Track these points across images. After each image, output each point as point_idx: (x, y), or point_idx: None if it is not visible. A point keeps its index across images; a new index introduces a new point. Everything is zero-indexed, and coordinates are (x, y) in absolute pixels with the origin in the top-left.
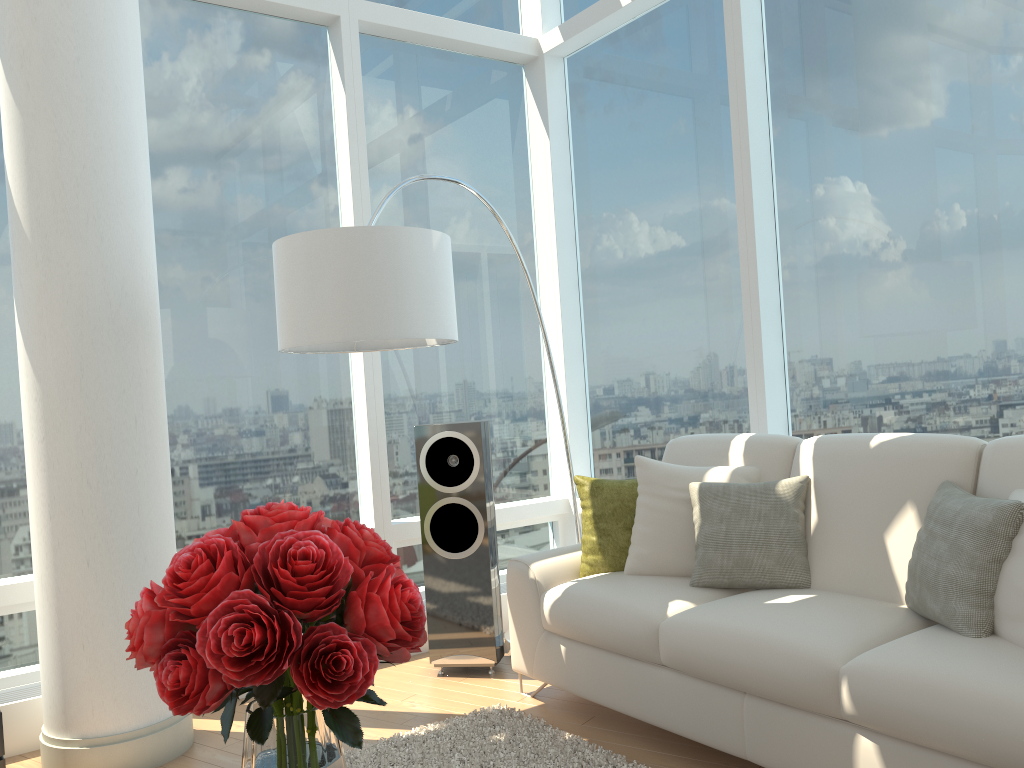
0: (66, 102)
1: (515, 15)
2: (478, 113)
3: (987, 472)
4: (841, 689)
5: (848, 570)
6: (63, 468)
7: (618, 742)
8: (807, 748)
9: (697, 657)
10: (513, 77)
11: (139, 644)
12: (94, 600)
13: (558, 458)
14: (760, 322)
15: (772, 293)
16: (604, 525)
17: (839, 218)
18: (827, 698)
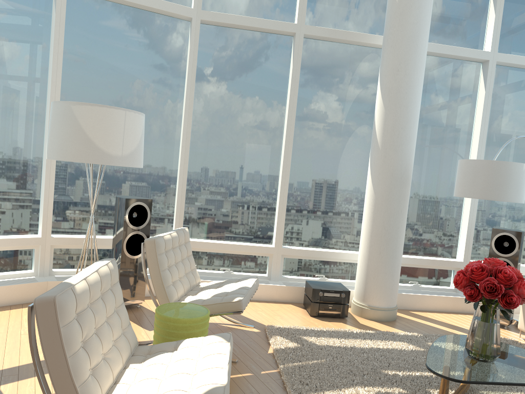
0: (400, 107)
1: None
2: None
3: None
4: None
5: None
6: (377, 222)
7: None
8: None
9: None
10: None
11: (459, 283)
12: (379, 265)
13: None
14: None
15: None
16: None
17: None
18: None
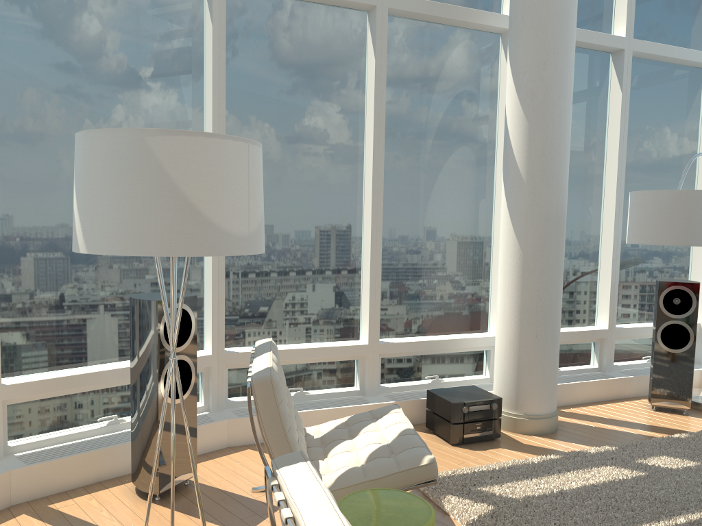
0: (551, 118)
1: None
2: (677, 99)
3: None
4: None
5: None
6: (529, 291)
7: None
8: None
9: None
10: (698, 76)
11: None
12: (536, 353)
13: None
14: None
15: None
16: None
17: None
18: None
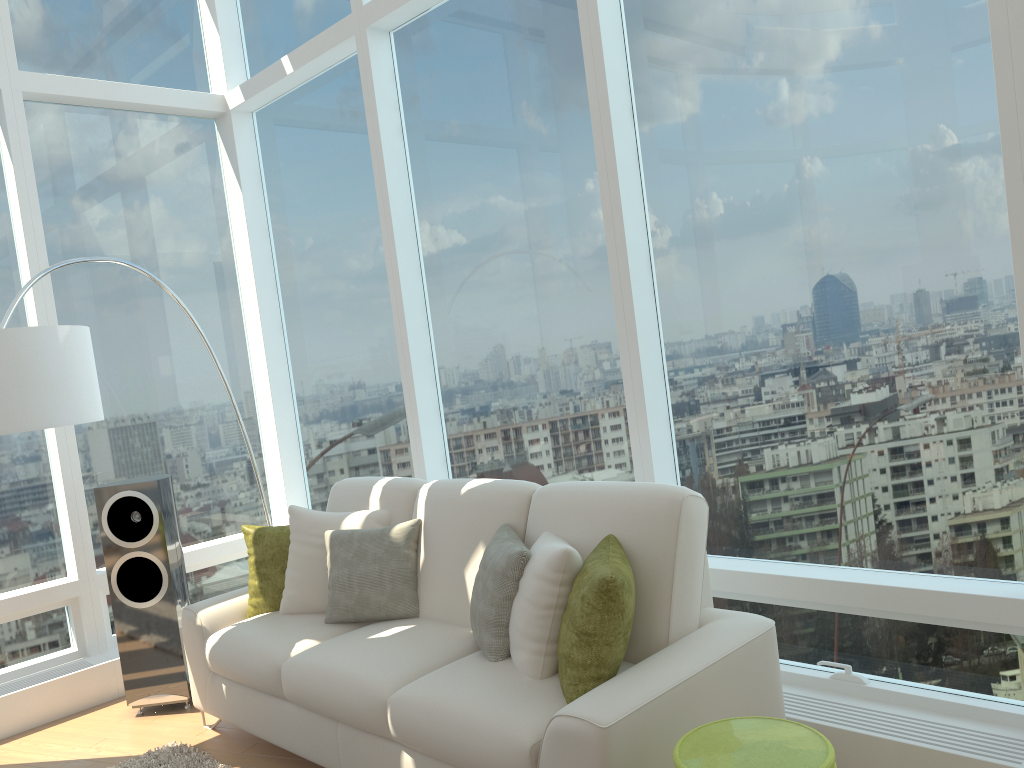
0: None
1: (202, 71)
2: (168, 169)
3: (531, 516)
4: (388, 716)
5: (441, 601)
6: None
7: (265, 766)
8: (376, 764)
9: (302, 693)
10: (204, 131)
11: None
12: None
13: (275, 490)
14: (412, 371)
15: (423, 343)
16: (264, 570)
17: (466, 279)
18: (380, 724)
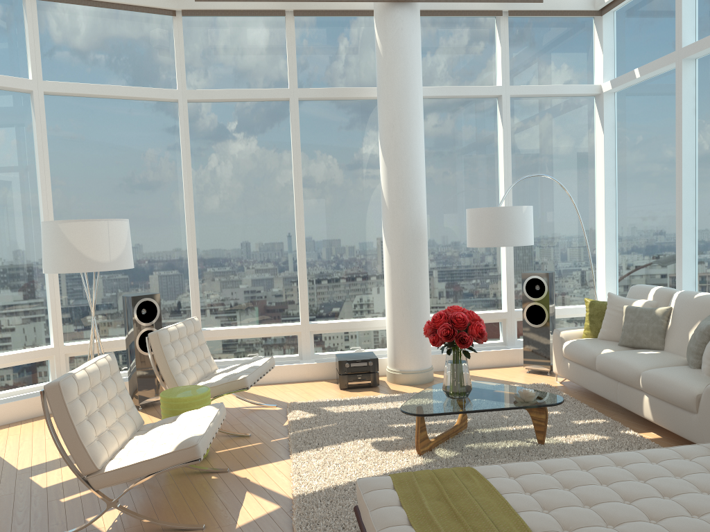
0: (400, 163)
1: (591, 72)
2: (568, 124)
3: None
4: (640, 379)
5: (675, 344)
6: (396, 284)
7: (582, 398)
8: (632, 399)
9: (604, 367)
10: (588, 103)
11: (426, 332)
12: (404, 327)
13: (600, 286)
14: (682, 235)
15: (690, 221)
16: (592, 319)
17: None
18: (636, 382)
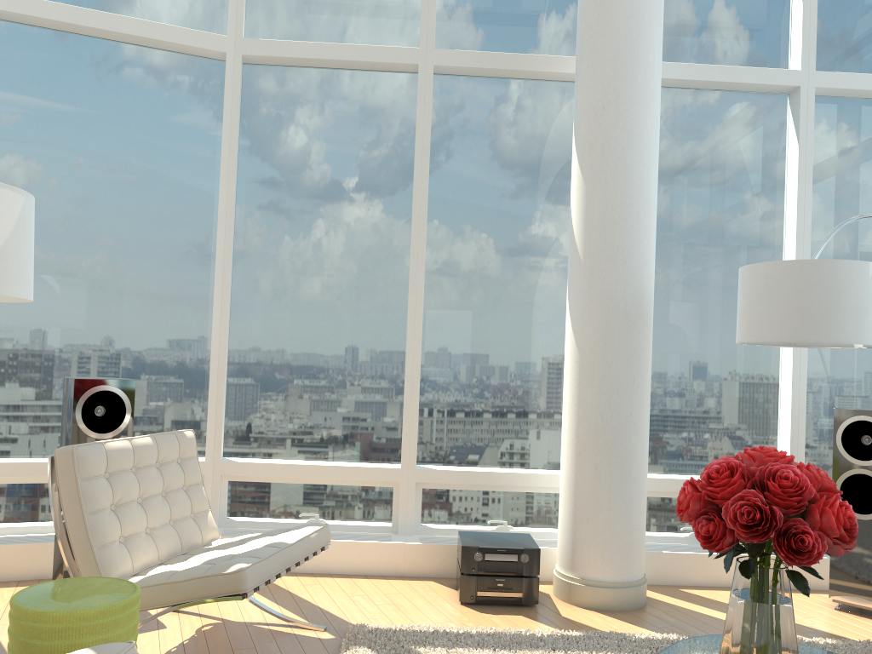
0: (612, 175)
1: None
2: None
3: None
4: None
5: None
6: (587, 405)
7: None
8: None
9: None
10: None
11: (685, 508)
12: (597, 492)
13: None
14: None
15: None
16: None
17: None
18: None
